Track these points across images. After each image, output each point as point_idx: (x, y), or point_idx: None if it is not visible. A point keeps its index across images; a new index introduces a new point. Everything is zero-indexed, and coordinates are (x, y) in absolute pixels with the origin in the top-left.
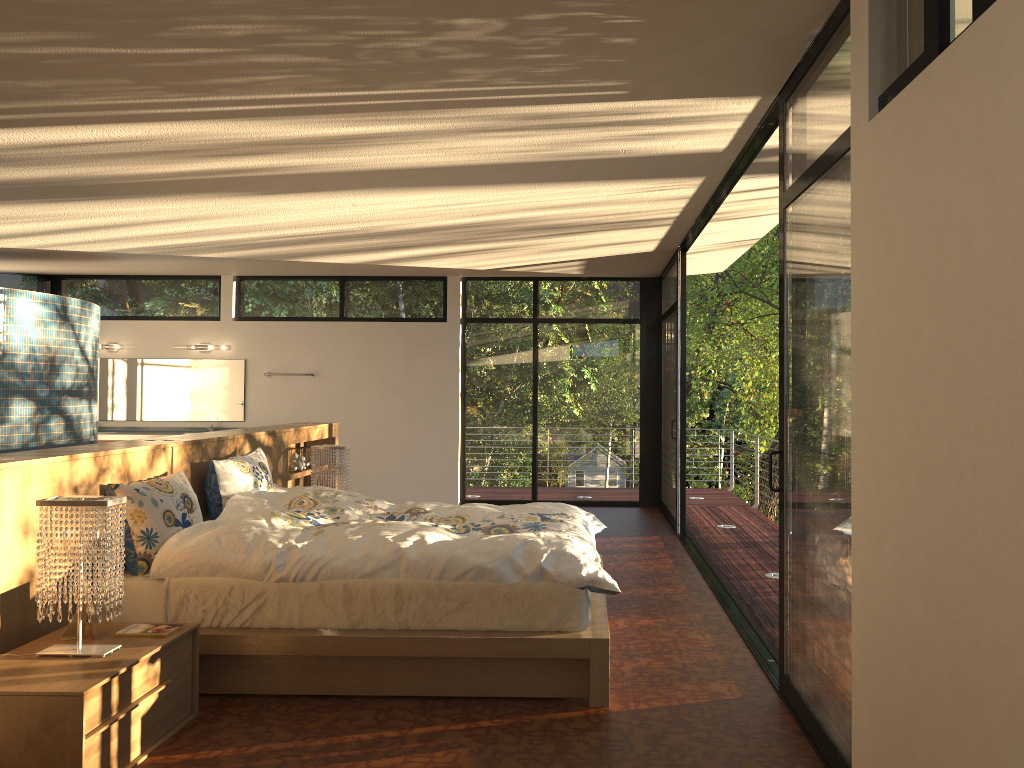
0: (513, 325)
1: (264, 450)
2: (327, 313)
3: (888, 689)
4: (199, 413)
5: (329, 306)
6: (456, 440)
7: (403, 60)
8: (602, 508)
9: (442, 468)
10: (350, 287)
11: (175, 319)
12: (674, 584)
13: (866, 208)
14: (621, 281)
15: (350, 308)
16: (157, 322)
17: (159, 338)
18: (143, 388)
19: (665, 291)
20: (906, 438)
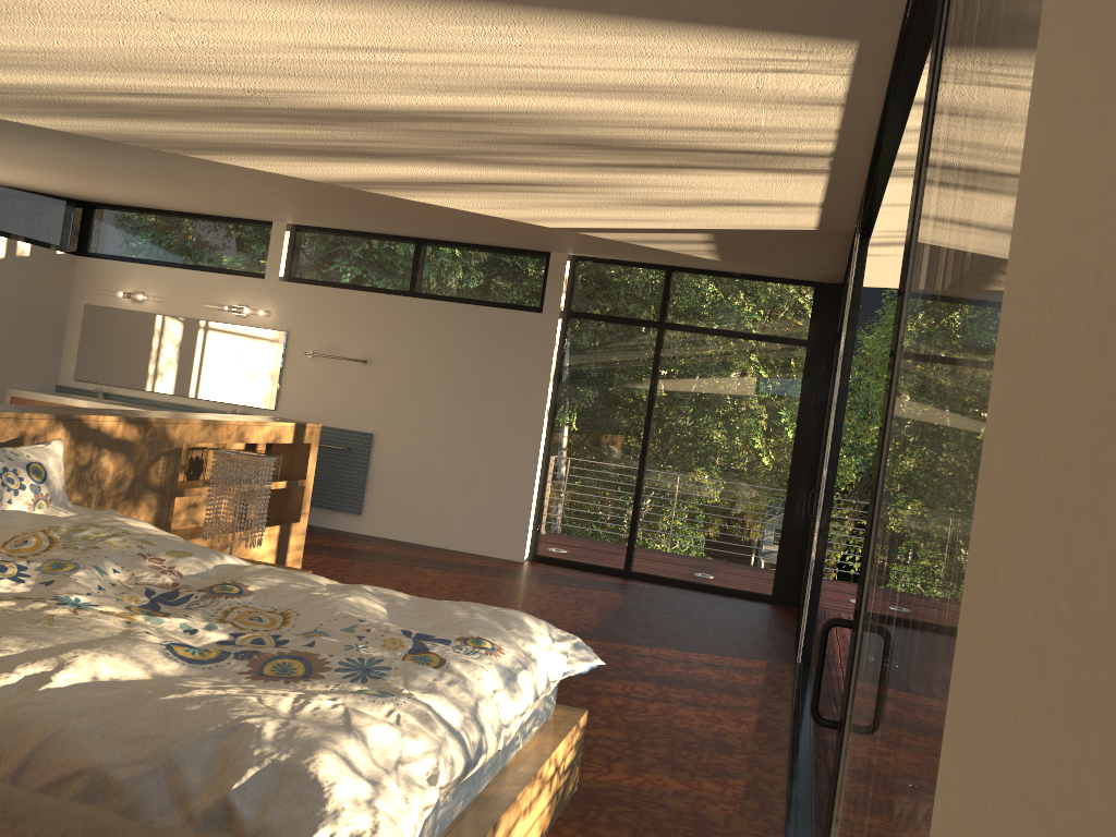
0: (631, 328)
1: (112, 445)
2: (395, 284)
3: None
4: (224, 393)
5: (398, 275)
6: (533, 473)
7: None
8: (716, 597)
9: (510, 508)
10: (427, 254)
11: (214, 271)
12: (729, 775)
13: None
14: (787, 284)
15: (424, 281)
16: (192, 272)
17: (191, 292)
18: (165, 352)
19: (843, 302)
20: None
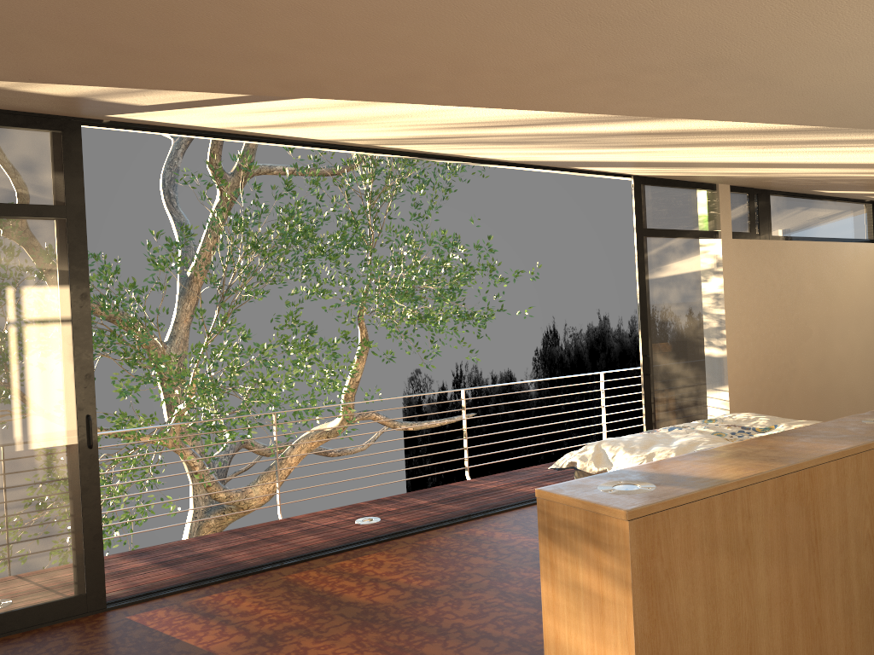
0: None
1: None
2: None
3: (749, 399)
4: None
5: None
6: None
7: (858, 181)
8: None
9: None
10: None
11: None
12: (456, 535)
13: (731, 264)
14: None
15: None
16: None
17: None
18: None
19: None
20: (754, 330)
